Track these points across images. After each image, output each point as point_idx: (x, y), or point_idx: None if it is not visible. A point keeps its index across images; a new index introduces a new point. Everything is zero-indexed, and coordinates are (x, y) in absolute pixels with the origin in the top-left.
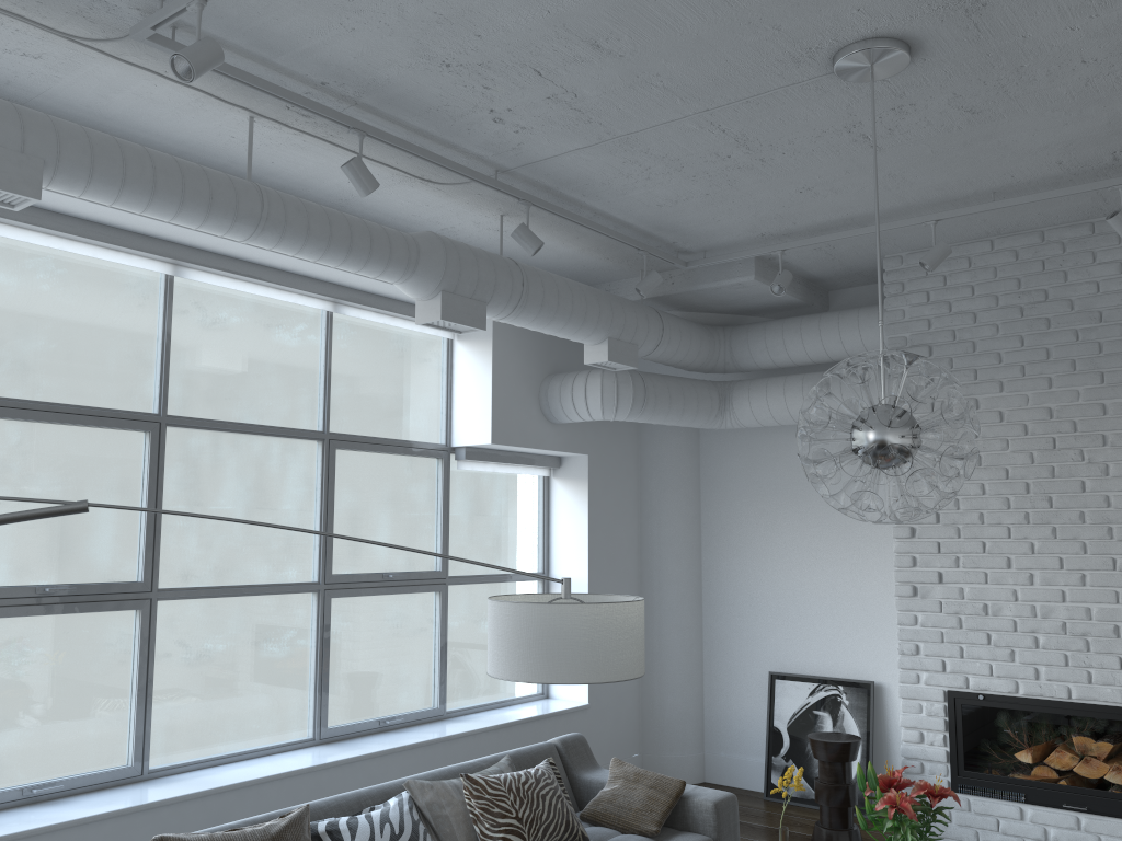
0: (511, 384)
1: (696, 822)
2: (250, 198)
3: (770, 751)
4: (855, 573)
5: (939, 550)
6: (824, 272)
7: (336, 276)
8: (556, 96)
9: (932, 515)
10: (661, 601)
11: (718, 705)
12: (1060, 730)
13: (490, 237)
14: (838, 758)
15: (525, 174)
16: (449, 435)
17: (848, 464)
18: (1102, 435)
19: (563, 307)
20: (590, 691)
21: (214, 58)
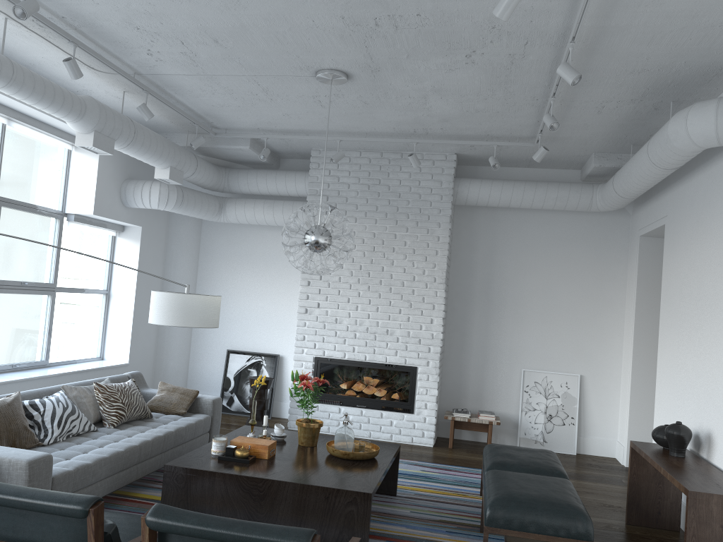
0: (106, 182)
1: (203, 409)
2: (7, 67)
3: (224, 389)
4: (276, 302)
5: (319, 292)
6: (281, 149)
7: (16, 105)
8: (185, 53)
9: (319, 276)
10: None
11: (197, 367)
12: (359, 374)
13: (110, 99)
14: (263, 387)
15: (149, 78)
16: (64, 206)
17: (304, 249)
18: (393, 247)
19: (152, 147)
20: (130, 356)
21: (35, 10)
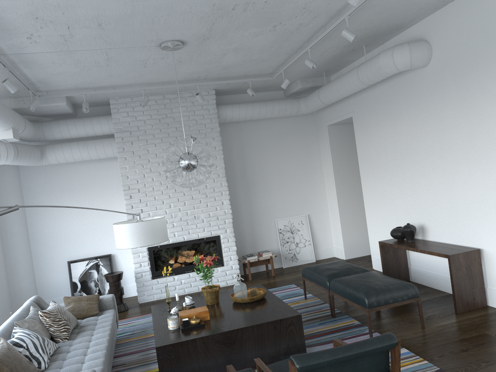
0: None
1: (106, 306)
2: None
3: (73, 291)
4: (99, 216)
5: (140, 201)
6: (83, 101)
7: None
8: (64, 35)
9: (137, 190)
10: (13, 244)
11: (43, 281)
12: (182, 250)
13: None
14: (118, 279)
15: (11, 57)
16: None
17: (189, 170)
18: None
19: (4, 114)
20: None
21: None
